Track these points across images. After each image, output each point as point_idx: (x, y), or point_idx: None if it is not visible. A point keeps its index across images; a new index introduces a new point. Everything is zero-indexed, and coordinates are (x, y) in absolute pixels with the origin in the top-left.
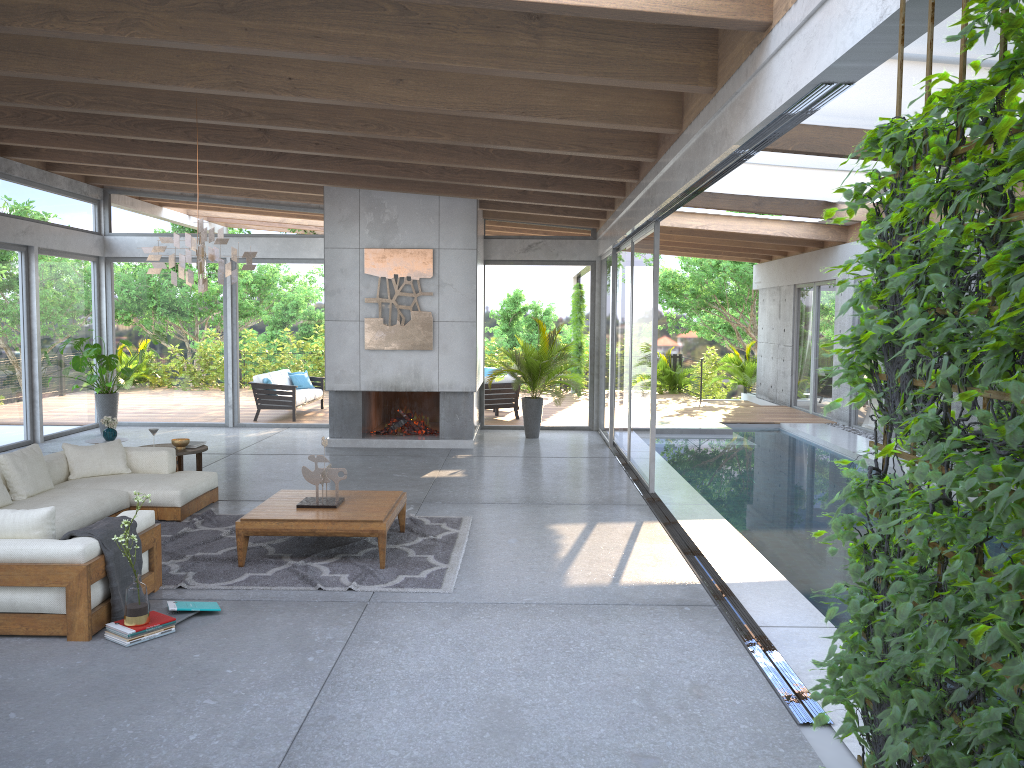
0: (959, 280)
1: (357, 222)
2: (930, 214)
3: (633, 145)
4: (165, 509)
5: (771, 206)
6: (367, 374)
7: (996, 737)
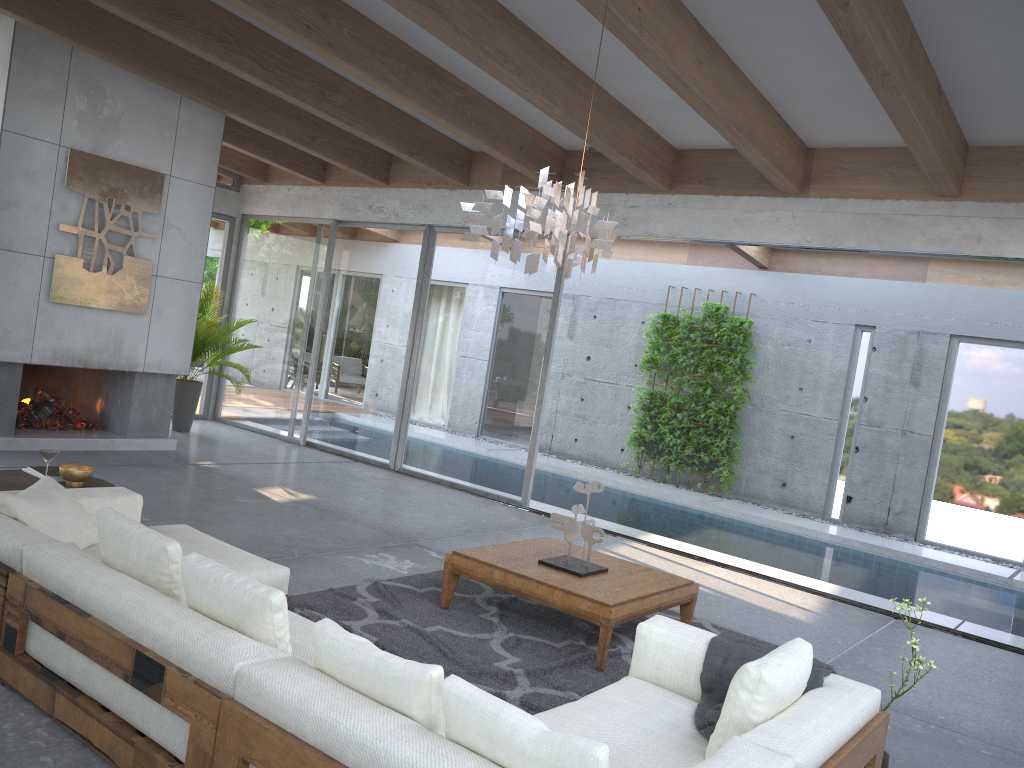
0: None
1: (62, 105)
2: None
3: (662, 172)
4: None
5: None
6: (45, 339)
7: None
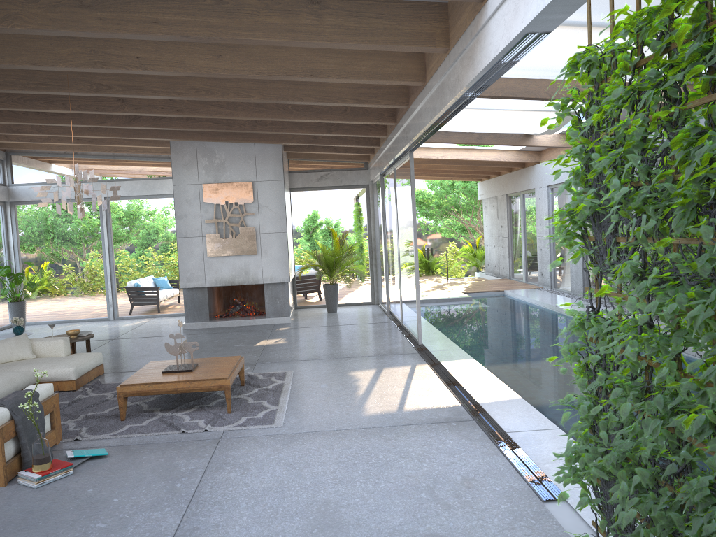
0: (649, 158)
1: (196, 165)
2: None
3: (391, 97)
4: (63, 382)
5: (488, 139)
6: (210, 274)
7: (705, 499)
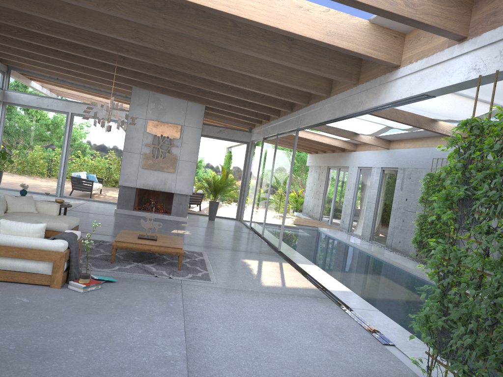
0: None
1: (146, 106)
2: (397, 145)
3: (299, 97)
4: (59, 232)
5: (332, 130)
6: (140, 180)
7: None
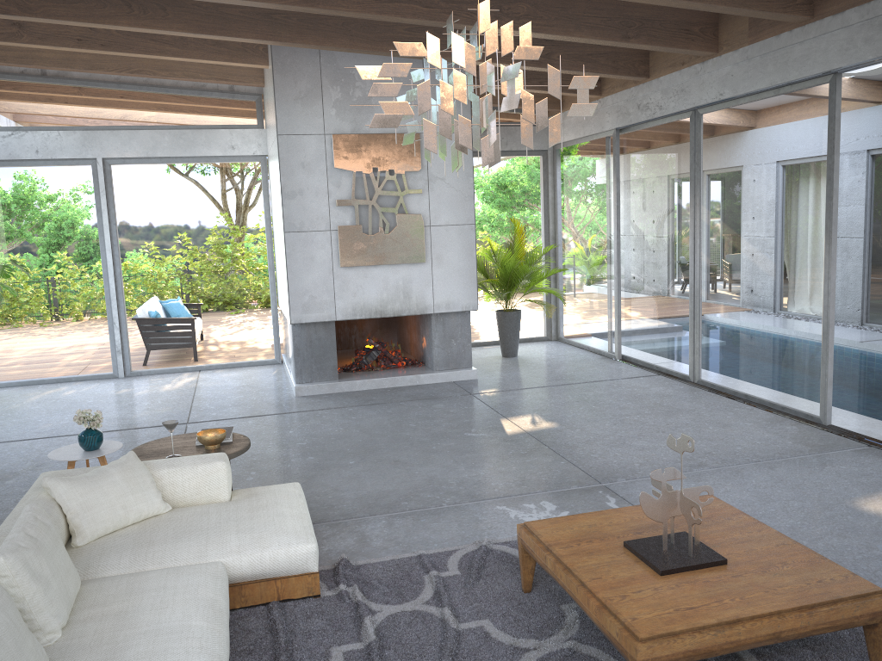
0: None
1: (320, 99)
2: None
3: None
4: (291, 580)
5: None
6: (344, 299)
7: None
